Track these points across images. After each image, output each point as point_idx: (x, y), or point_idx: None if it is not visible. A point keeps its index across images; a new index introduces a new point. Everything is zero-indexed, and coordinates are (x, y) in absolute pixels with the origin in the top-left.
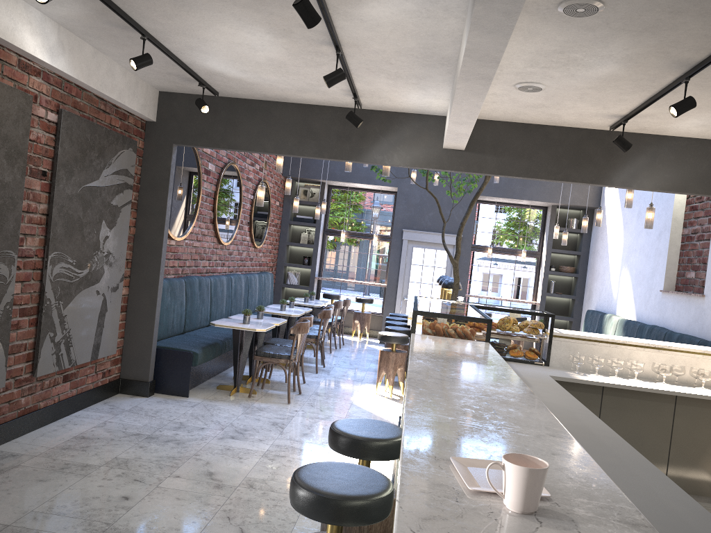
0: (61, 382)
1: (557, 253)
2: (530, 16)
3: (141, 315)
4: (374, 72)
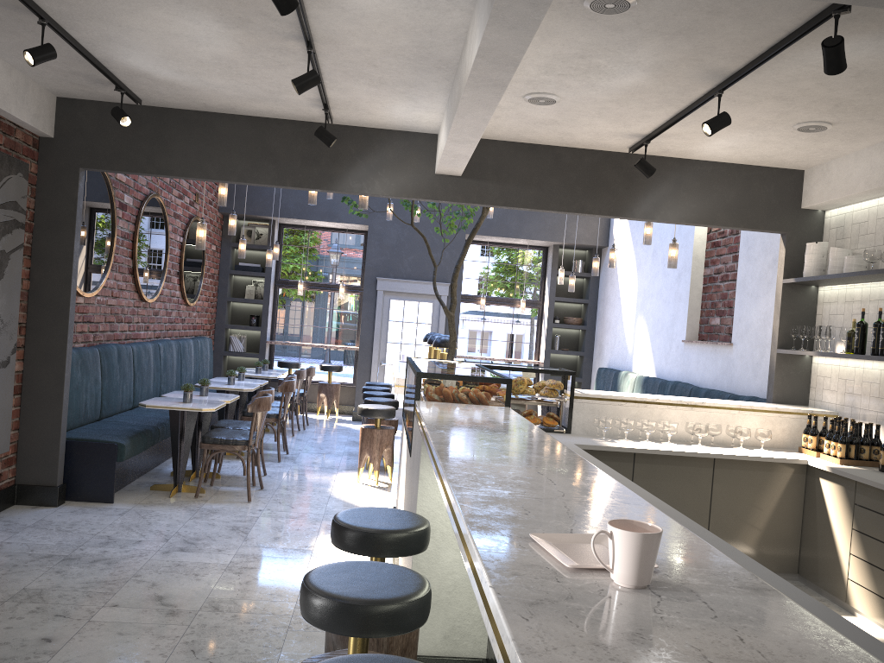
0: None
1: (562, 302)
2: (550, 11)
3: (42, 398)
4: (353, 77)
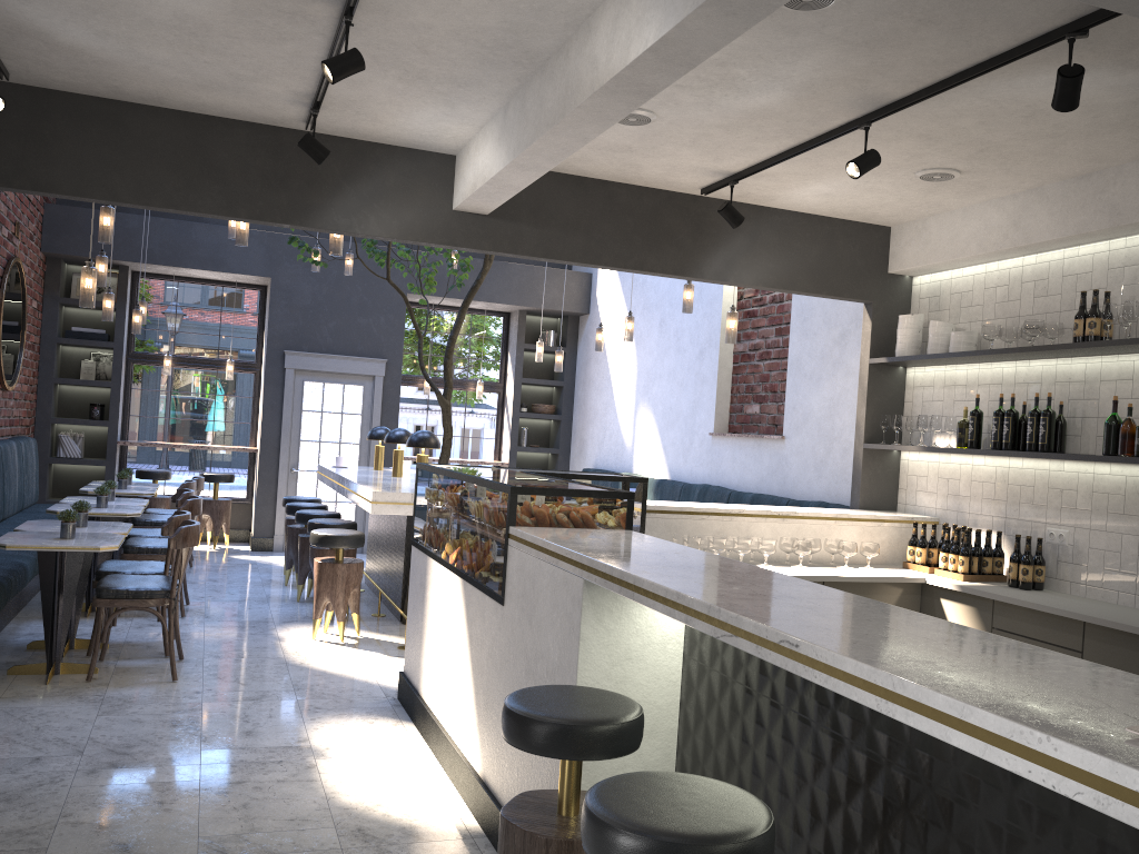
0: None
1: (528, 385)
2: None
3: None
4: (382, 65)
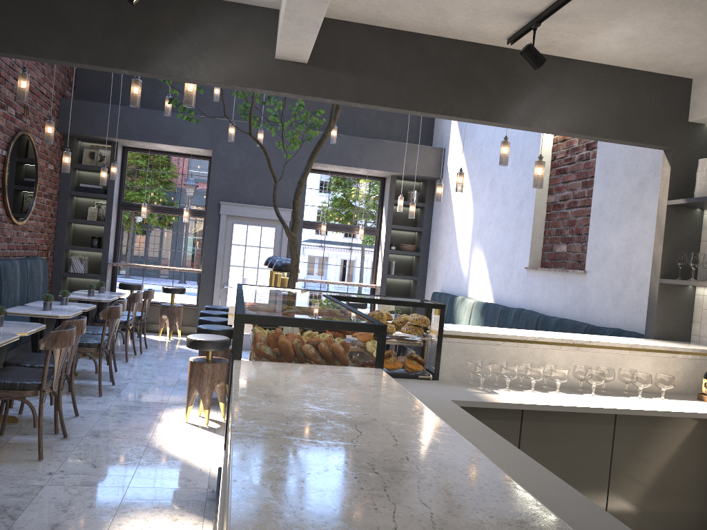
0: None
1: (397, 230)
2: None
3: None
4: None
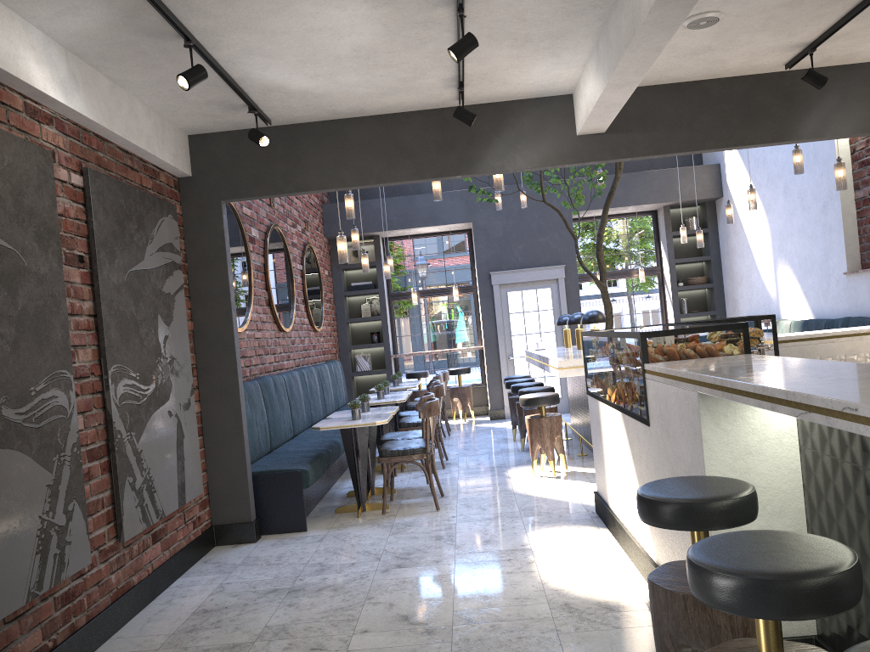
0: (151, 544)
1: (681, 264)
2: None
3: (224, 435)
4: (496, 40)
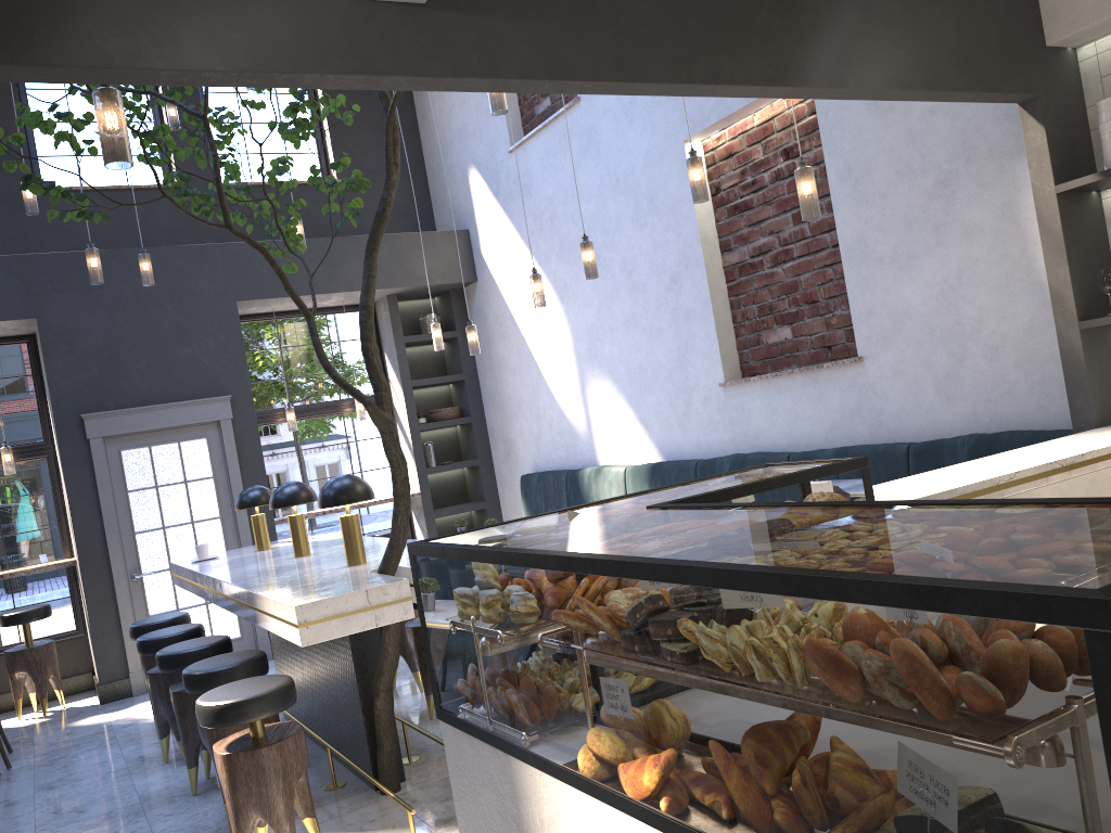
0: None
1: (418, 388)
2: None
3: None
4: None
